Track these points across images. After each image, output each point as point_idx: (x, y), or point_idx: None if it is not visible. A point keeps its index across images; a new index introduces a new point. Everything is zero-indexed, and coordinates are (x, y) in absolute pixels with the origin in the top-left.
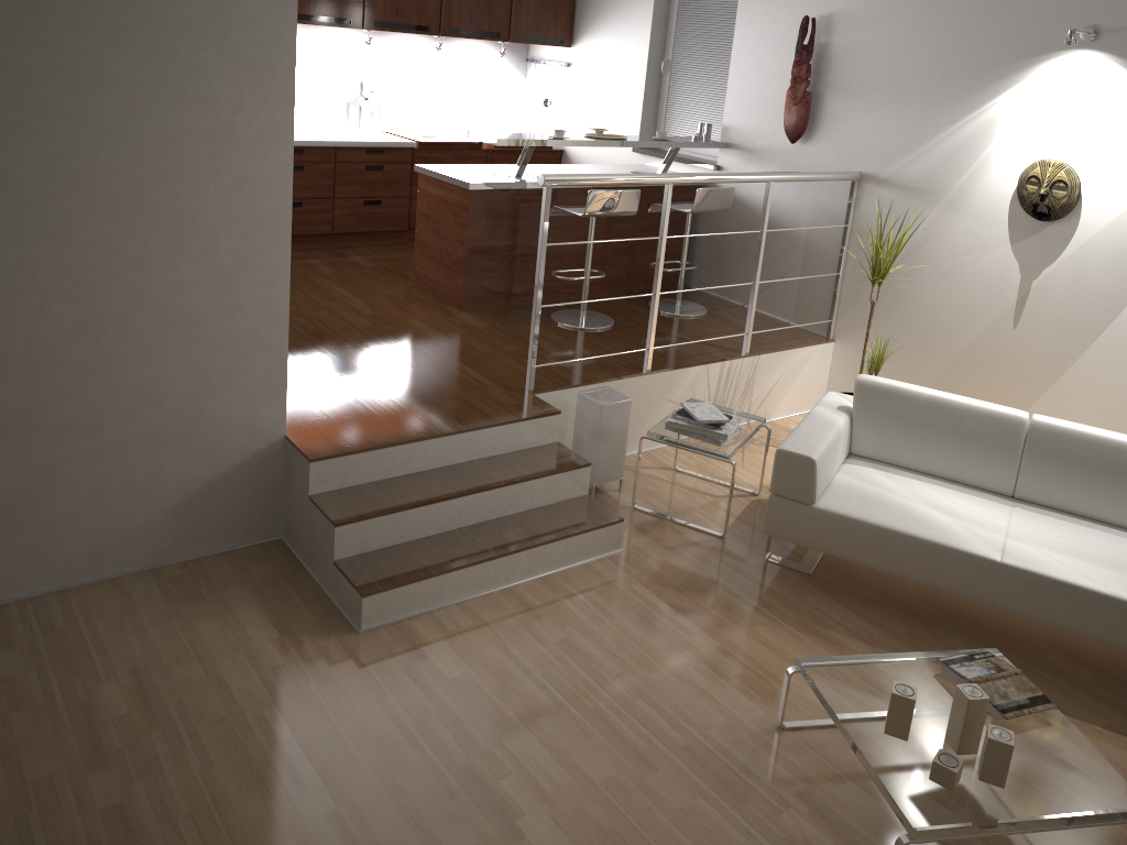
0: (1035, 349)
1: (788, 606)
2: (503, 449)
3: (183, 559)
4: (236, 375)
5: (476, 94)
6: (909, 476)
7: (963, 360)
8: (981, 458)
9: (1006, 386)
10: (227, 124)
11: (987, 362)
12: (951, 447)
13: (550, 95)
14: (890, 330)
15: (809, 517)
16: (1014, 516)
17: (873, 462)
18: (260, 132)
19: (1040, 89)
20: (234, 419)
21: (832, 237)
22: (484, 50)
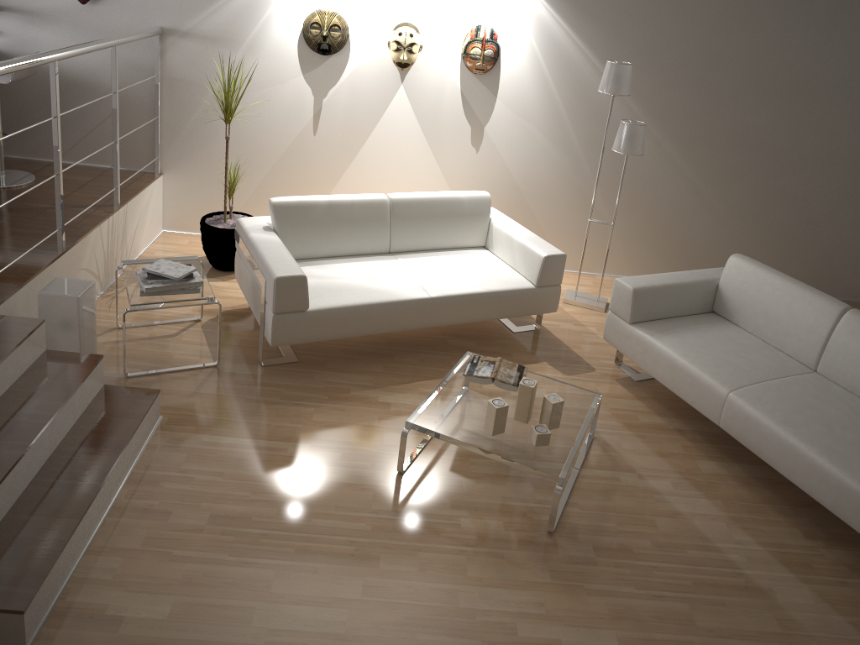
0: (331, 147)
1: (312, 391)
2: (10, 382)
3: None
4: None
5: None
6: (331, 263)
7: (279, 166)
8: (368, 233)
9: (315, 178)
10: None
11: (298, 164)
12: (349, 232)
13: None
14: (214, 155)
15: (307, 320)
16: (405, 265)
17: (300, 261)
18: None
19: None
20: None
21: (143, 86)
22: None
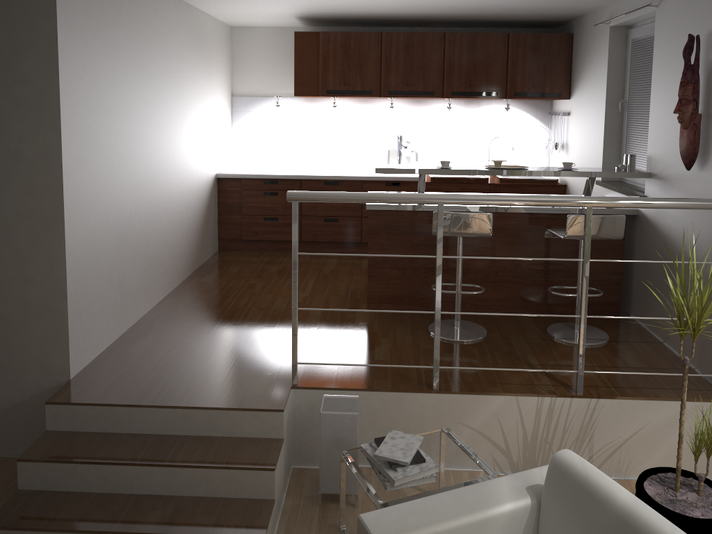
0: None
1: None
2: (222, 432)
3: (1, 455)
4: (31, 327)
5: (503, 141)
6: None
7: None
8: None
9: None
10: (15, 149)
11: None
12: None
13: (561, 139)
14: None
15: None
16: None
17: None
18: (38, 154)
19: None
20: (32, 360)
21: None
22: (510, 107)
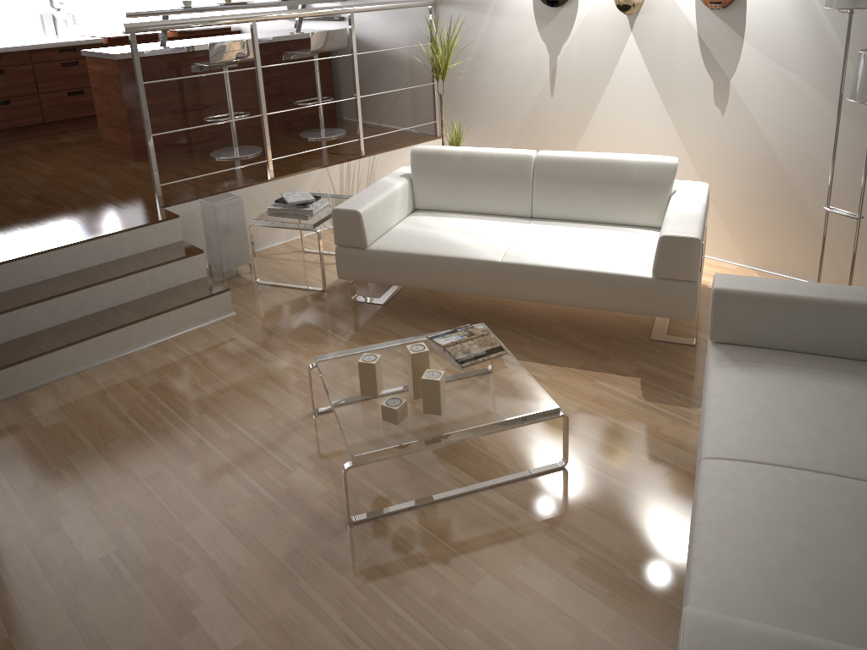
0: (567, 110)
1: (357, 329)
2: (129, 252)
3: None
4: None
5: None
6: (455, 217)
7: (524, 130)
8: (505, 192)
9: (554, 144)
10: None
11: (540, 128)
12: (483, 188)
13: None
14: (475, 119)
15: (365, 258)
16: (525, 229)
17: (431, 212)
18: None
19: None
20: None
21: (425, 55)
22: None
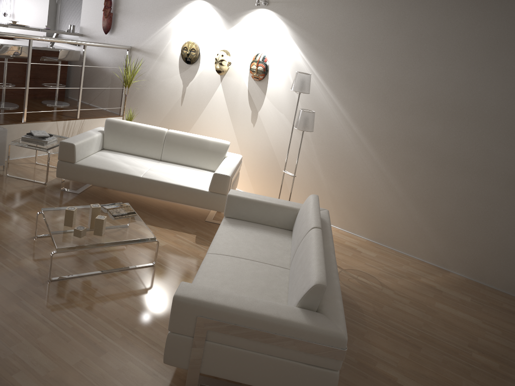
0: (187, 113)
1: (62, 203)
2: None
3: None
4: None
5: None
6: (123, 155)
7: (166, 119)
8: (149, 146)
9: (179, 128)
10: None
11: (173, 119)
12: (139, 143)
13: (7, 11)
14: (142, 110)
15: (73, 168)
16: (156, 165)
17: (111, 151)
18: None
19: (188, 14)
20: None
21: (121, 73)
22: None
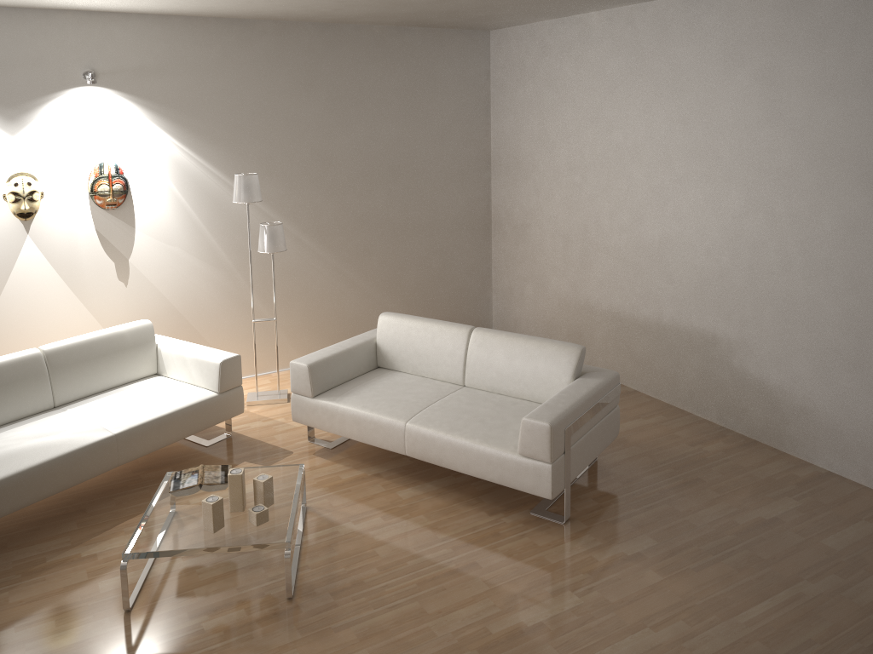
0: None
1: (0, 576)
2: None
3: None
4: None
5: None
6: None
7: None
8: (26, 393)
9: None
10: None
11: None
12: (3, 398)
13: None
14: None
15: None
16: (77, 413)
17: None
18: None
19: None
20: None
21: None
22: None
